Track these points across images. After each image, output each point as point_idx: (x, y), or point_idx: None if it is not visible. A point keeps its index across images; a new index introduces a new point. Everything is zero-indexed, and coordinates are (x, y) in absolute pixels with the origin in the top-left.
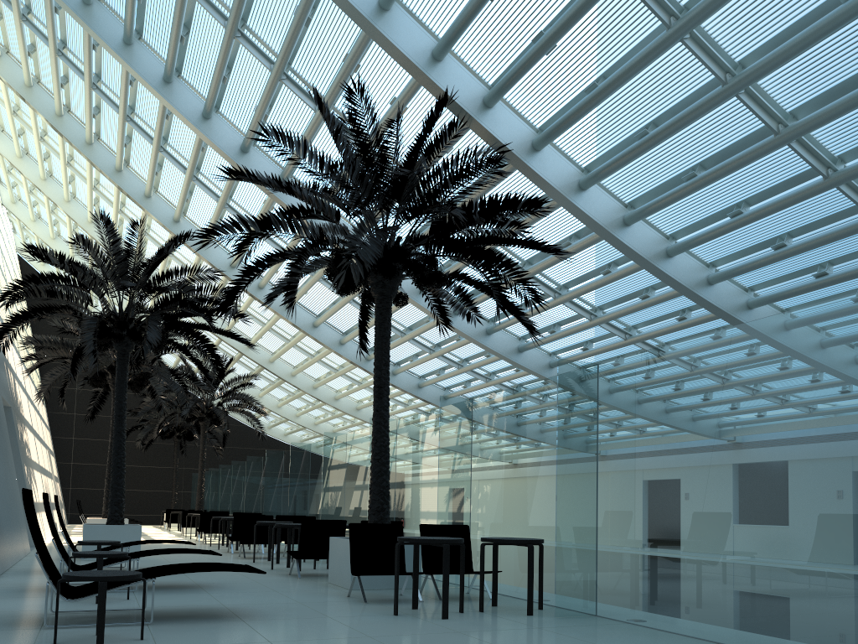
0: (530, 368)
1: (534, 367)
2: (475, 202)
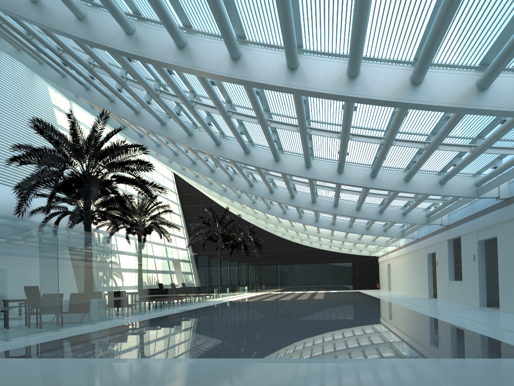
0: (278, 200)
1: (281, 200)
2: (106, 148)
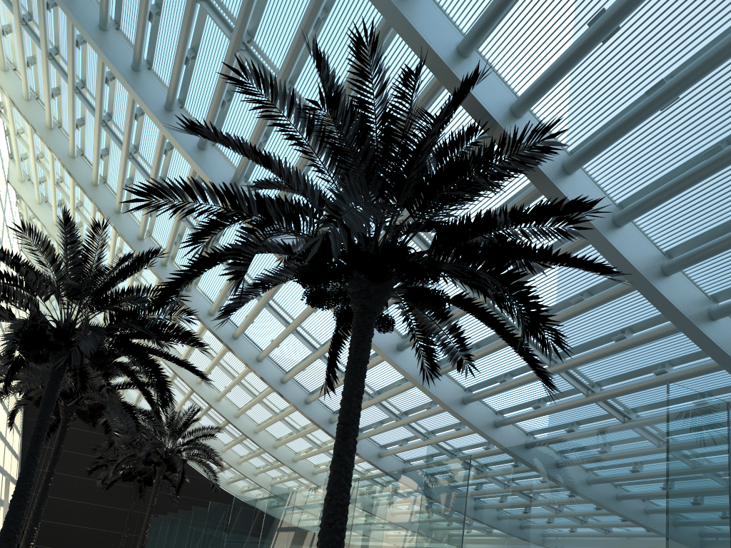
0: (506, 445)
1: (510, 445)
2: (494, 212)
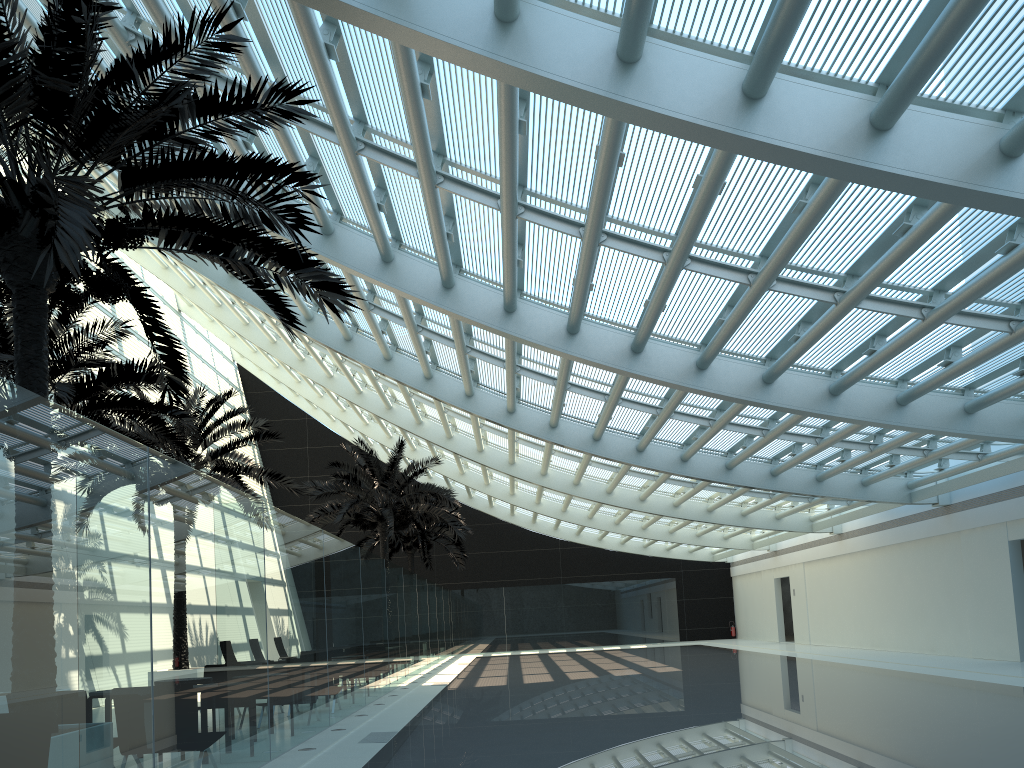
0: (659, 377)
1: (667, 374)
2: (126, 64)
